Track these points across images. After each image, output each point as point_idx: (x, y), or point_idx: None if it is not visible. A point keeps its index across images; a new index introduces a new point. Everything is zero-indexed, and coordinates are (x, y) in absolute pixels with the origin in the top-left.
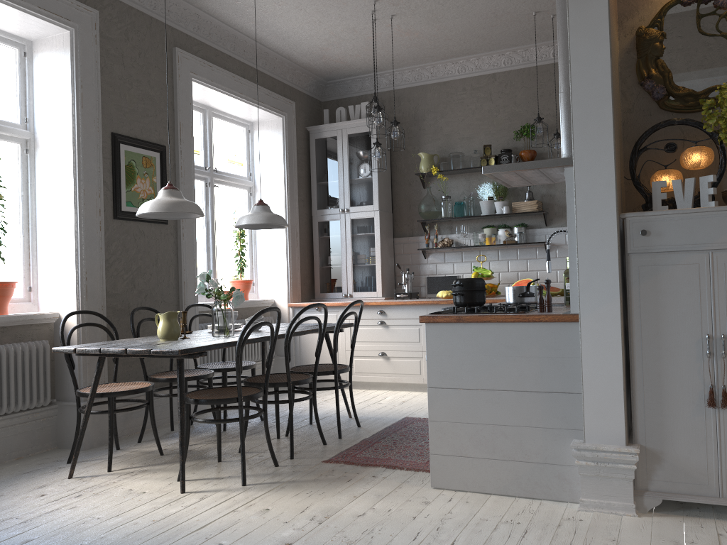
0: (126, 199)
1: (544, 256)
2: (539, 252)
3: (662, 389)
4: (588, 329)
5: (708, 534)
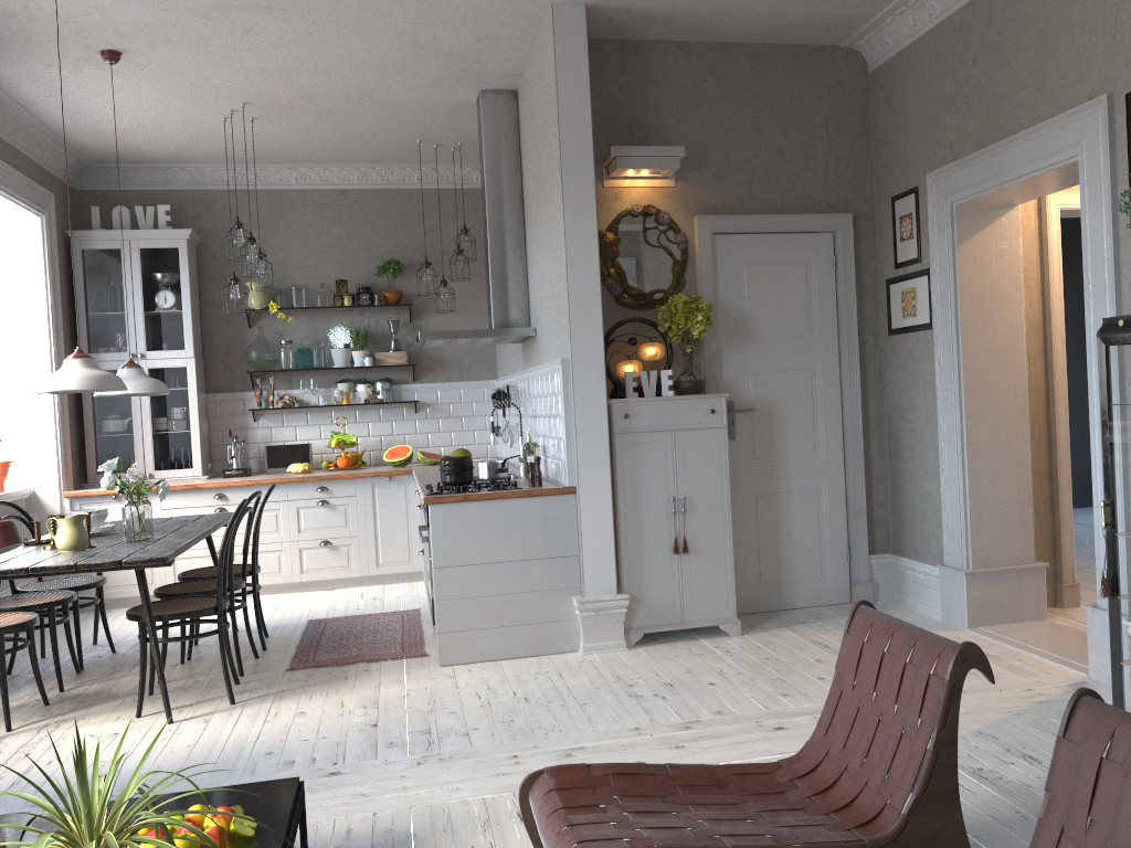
0: None
1: (414, 417)
2: (408, 413)
3: (641, 544)
4: (585, 499)
5: (682, 650)
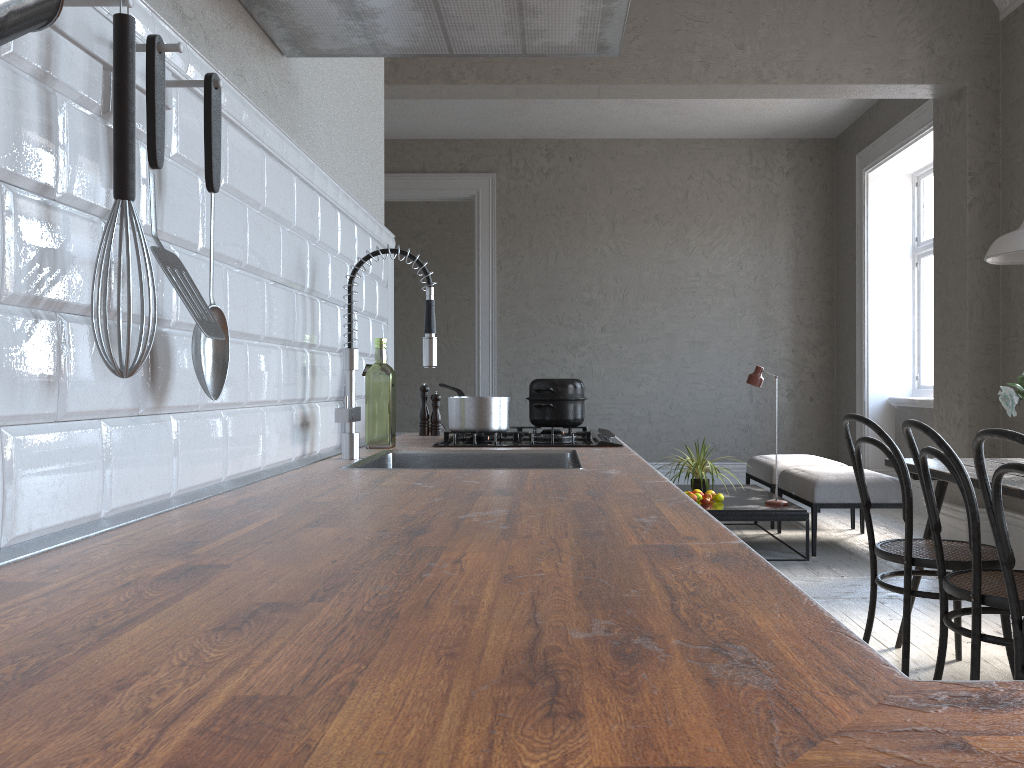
0: None
1: None
2: None
3: None
4: None
5: None
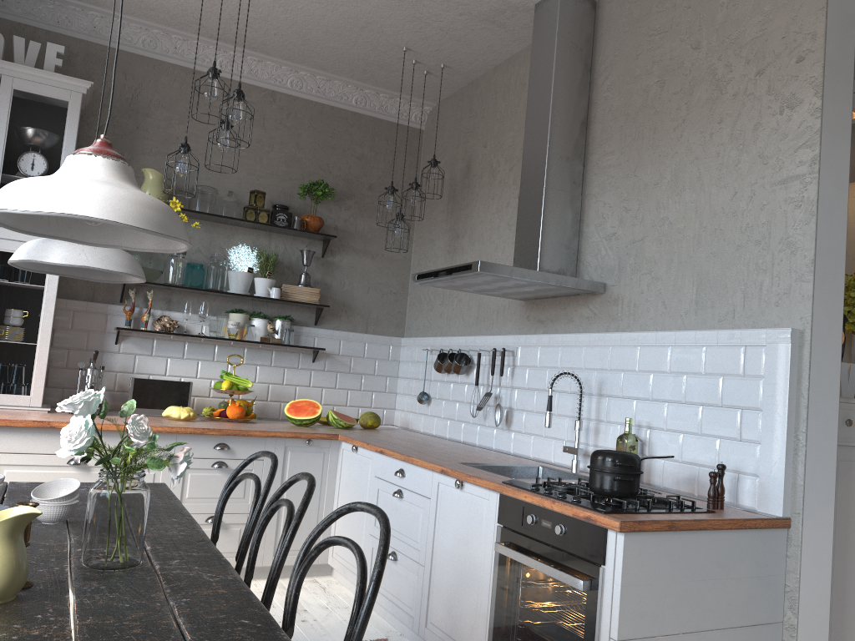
0: None
1: (310, 366)
2: (304, 361)
3: (844, 607)
4: (808, 539)
5: None
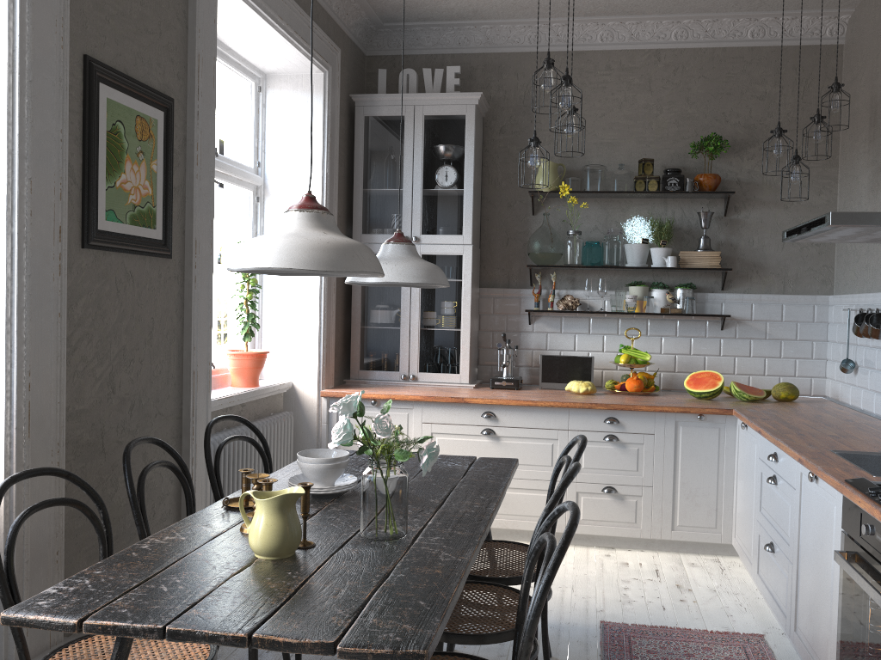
0: (106, 205)
1: (718, 335)
2: (711, 329)
3: None
4: None
5: None
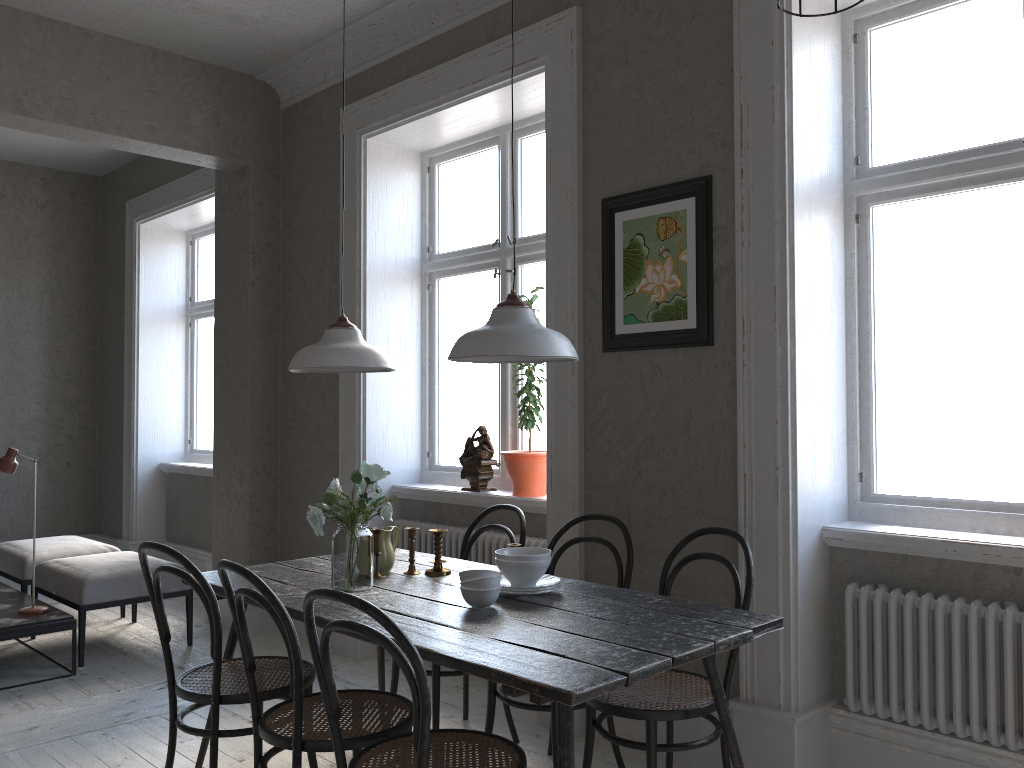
0: (625, 312)
1: None
2: None
3: None
4: None
5: None
